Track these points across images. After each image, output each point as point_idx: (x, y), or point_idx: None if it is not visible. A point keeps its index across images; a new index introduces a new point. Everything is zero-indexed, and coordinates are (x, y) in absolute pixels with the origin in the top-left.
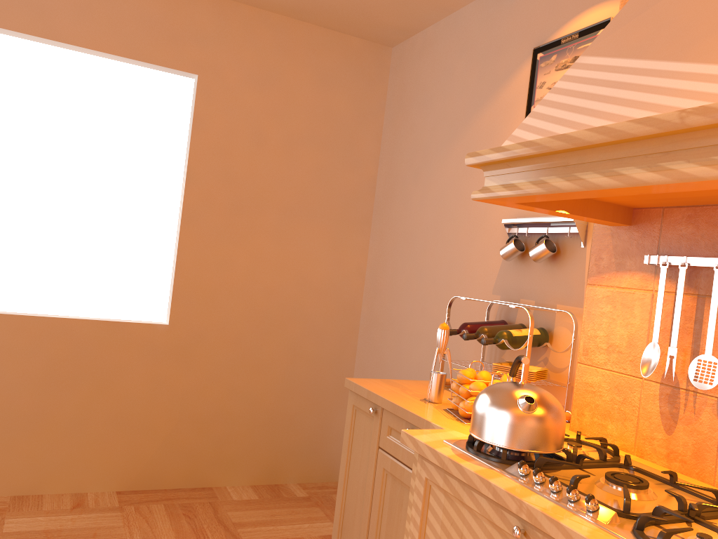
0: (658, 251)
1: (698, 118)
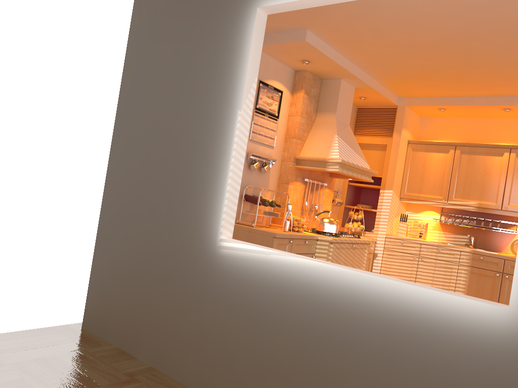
0: (303, 177)
1: (370, 171)
